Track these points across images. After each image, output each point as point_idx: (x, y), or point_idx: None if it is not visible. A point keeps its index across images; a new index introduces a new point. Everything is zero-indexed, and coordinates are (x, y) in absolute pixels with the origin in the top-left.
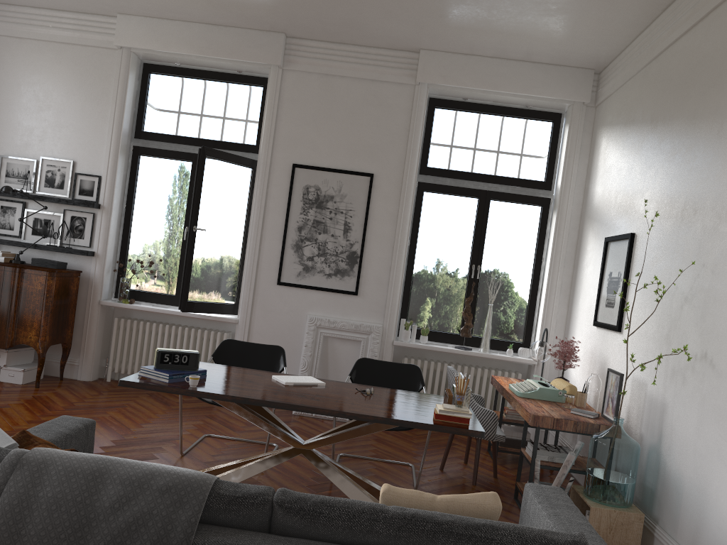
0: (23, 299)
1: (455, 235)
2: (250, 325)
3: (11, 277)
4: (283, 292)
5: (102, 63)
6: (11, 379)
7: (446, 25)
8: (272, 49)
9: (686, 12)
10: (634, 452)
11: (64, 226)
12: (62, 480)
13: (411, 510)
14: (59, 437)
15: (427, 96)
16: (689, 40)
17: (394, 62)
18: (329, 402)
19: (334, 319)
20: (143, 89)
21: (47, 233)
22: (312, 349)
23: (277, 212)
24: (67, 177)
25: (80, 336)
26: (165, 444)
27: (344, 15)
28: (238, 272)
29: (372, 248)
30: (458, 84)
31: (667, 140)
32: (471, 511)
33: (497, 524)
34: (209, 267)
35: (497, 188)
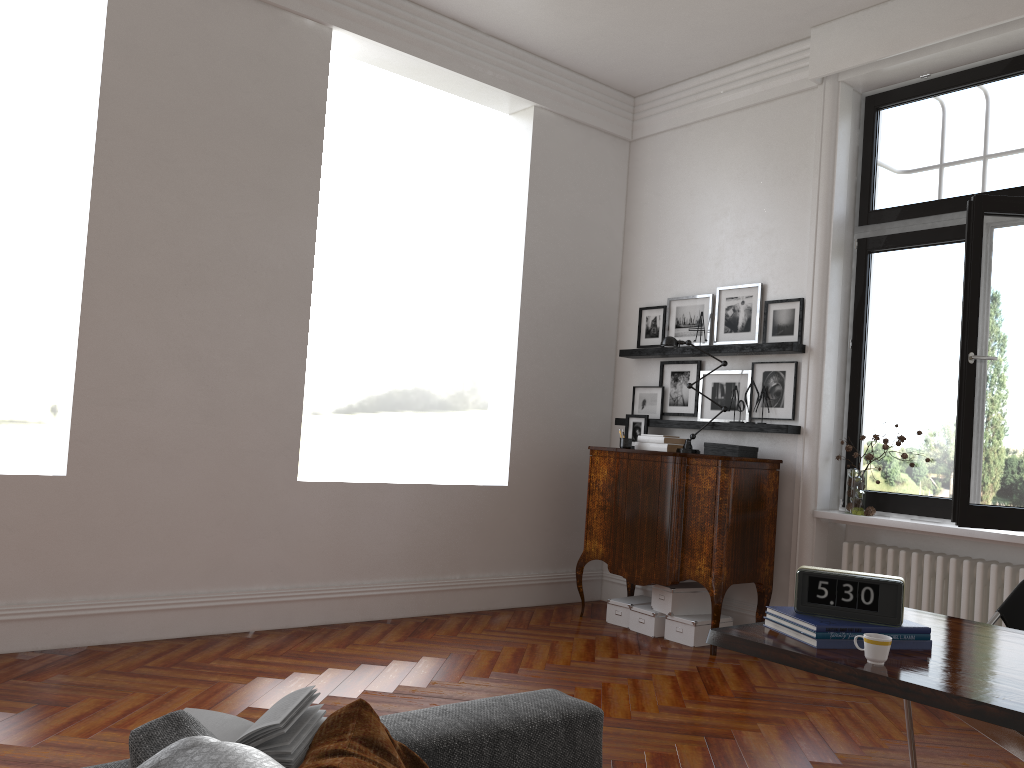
0: (688, 505)
1: None
2: None
3: (670, 472)
4: None
5: (795, 118)
6: (679, 636)
7: None
8: None
9: None
10: None
11: (754, 389)
12: None
13: None
14: (474, 734)
15: None
16: None
17: None
18: None
19: None
20: (868, 140)
21: (730, 405)
22: None
23: None
24: (753, 310)
25: (786, 573)
26: None
27: None
28: None
29: None
30: None
31: None
32: None
33: None
34: (1012, 435)
35: None
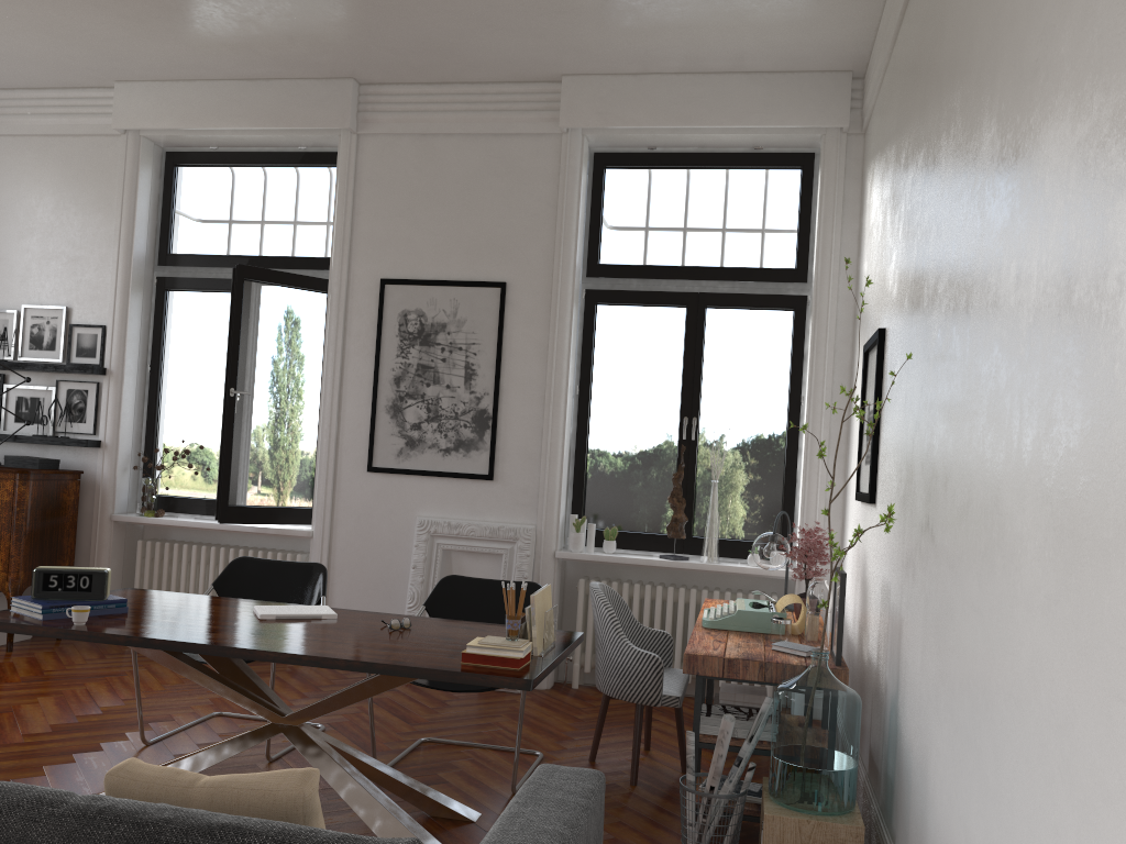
0: None
1: (652, 370)
2: (331, 539)
3: None
4: (378, 482)
5: (101, 158)
6: None
7: (576, 27)
8: (337, 105)
9: None
10: (841, 711)
11: (58, 405)
12: None
13: (109, 801)
14: None
15: (584, 150)
16: None
17: (525, 102)
18: (297, 642)
19: (458, 521)
20: (167, 191)
21: (35, 418)
22: (425, 572)
23: (363, 357)
24: (58, 331)
25: None
26: (136, 729)
27: (418, 33)
28: (314, 456)
29: (511, 402)
30: (627, 124)
31: (907, 156)
32: (253, 803)
33: (251, 825)
34: (262, 452)
35: (715, 287)
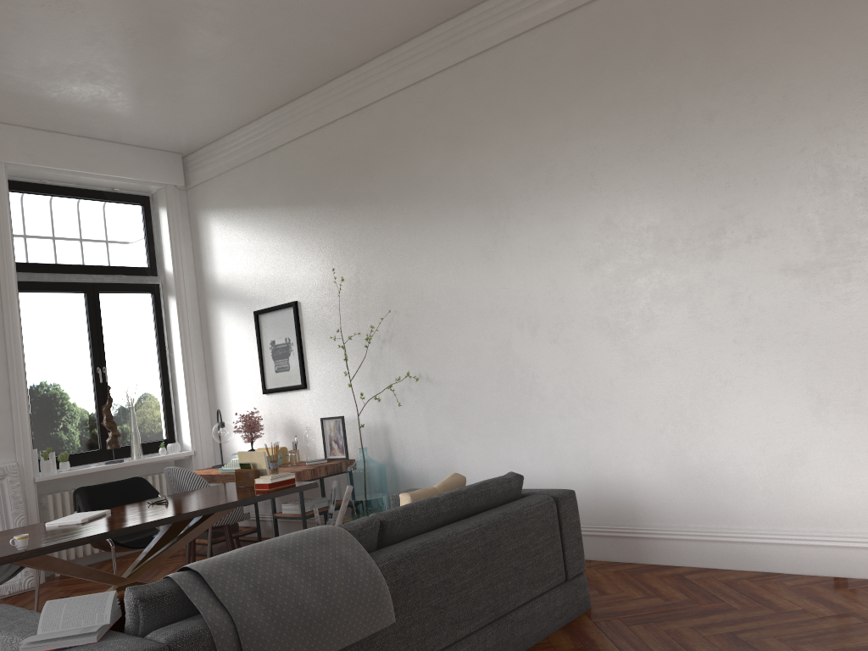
0: None
1: (68, 338)
2: None
3: None
4: None
5: None
6: None
7: (50, 100)
8: None
9: (309, 115)
10: (384, 468)
11: None
12: (253, 569)
13: (446, 492)
14: None
15: (7, 178)
16: (316, 138)
17: None
18: (170, 511)
19: None
20: None
21: None
22: None
23: None
24: None
25: None
26: None
27: None
28: None
29: None
30: (49, 165)
31: (316, 219)
32: (456, 487)
33: (484, 481)
34: None
35: (103, 279)
